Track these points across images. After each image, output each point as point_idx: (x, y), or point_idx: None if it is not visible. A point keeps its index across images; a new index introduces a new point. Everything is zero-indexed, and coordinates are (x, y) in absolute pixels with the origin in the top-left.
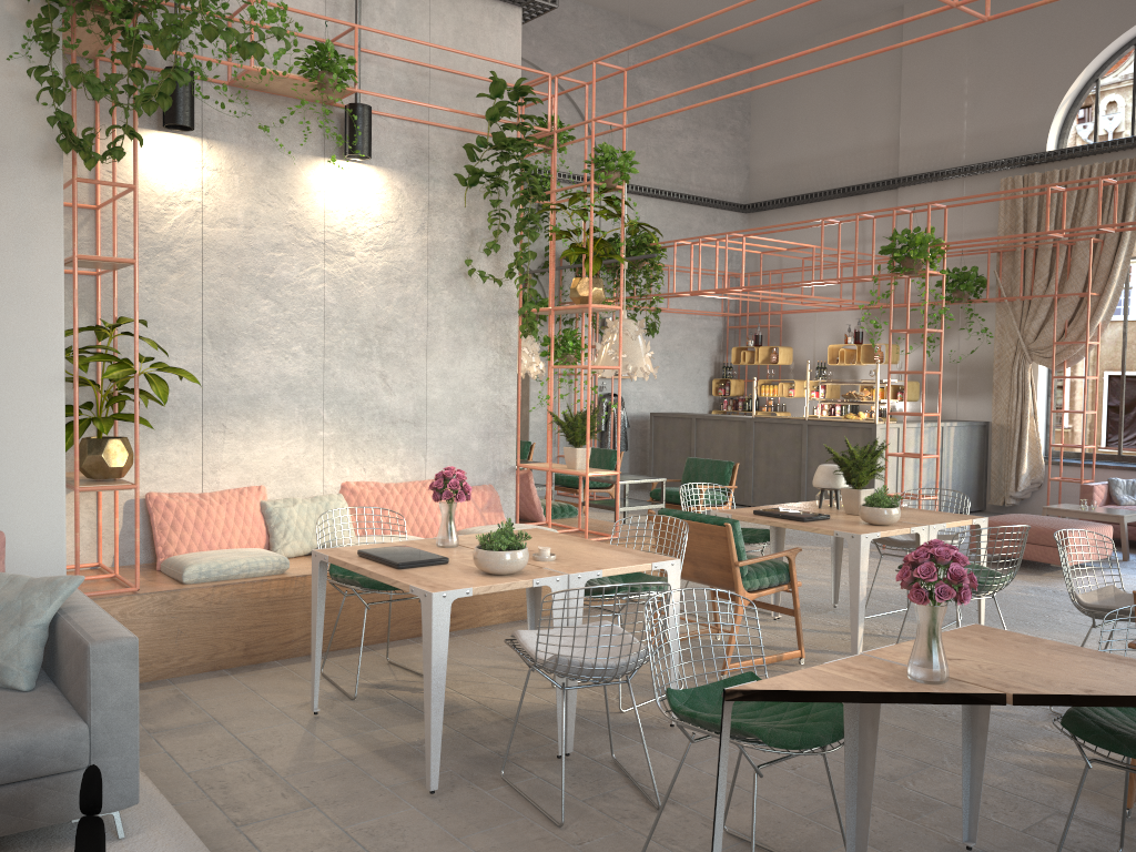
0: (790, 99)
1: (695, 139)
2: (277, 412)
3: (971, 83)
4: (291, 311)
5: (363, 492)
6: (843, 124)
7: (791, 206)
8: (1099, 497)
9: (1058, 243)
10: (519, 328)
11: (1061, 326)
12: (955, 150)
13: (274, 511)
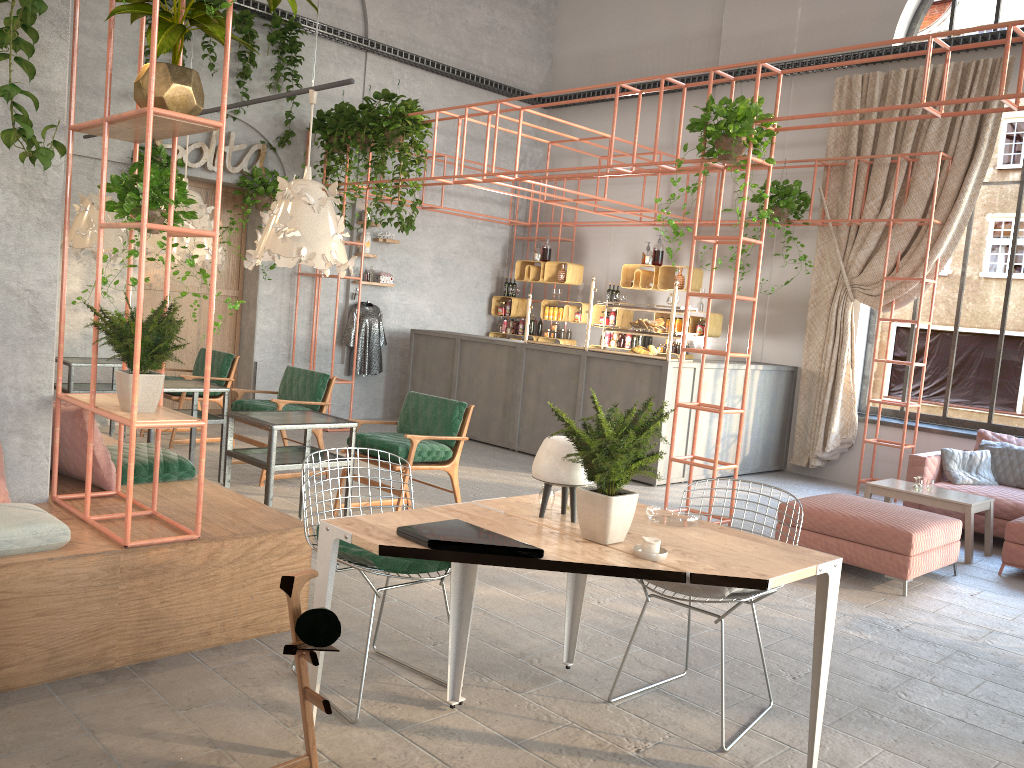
0: None
1: (490, 11)
2: None
3: None
4: None
5: None
6: (660, 9)
7: (595, 103)
8: (931, 472)
9: (900, 157)
10: (2, 138)
11: (892, 259)
12: (785, 43)
13: None
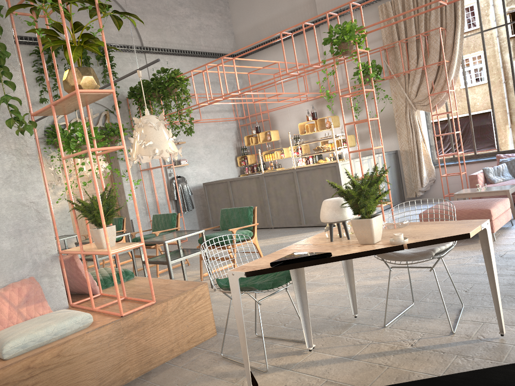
0: None
1: (198, 19)
2: None
3: None
4: None
5: None
6: None
7: (261, 50)
8: (481, 181)
9: (420, 35)
10: (7, 124)
11: (430, 85)
12: None
13: None
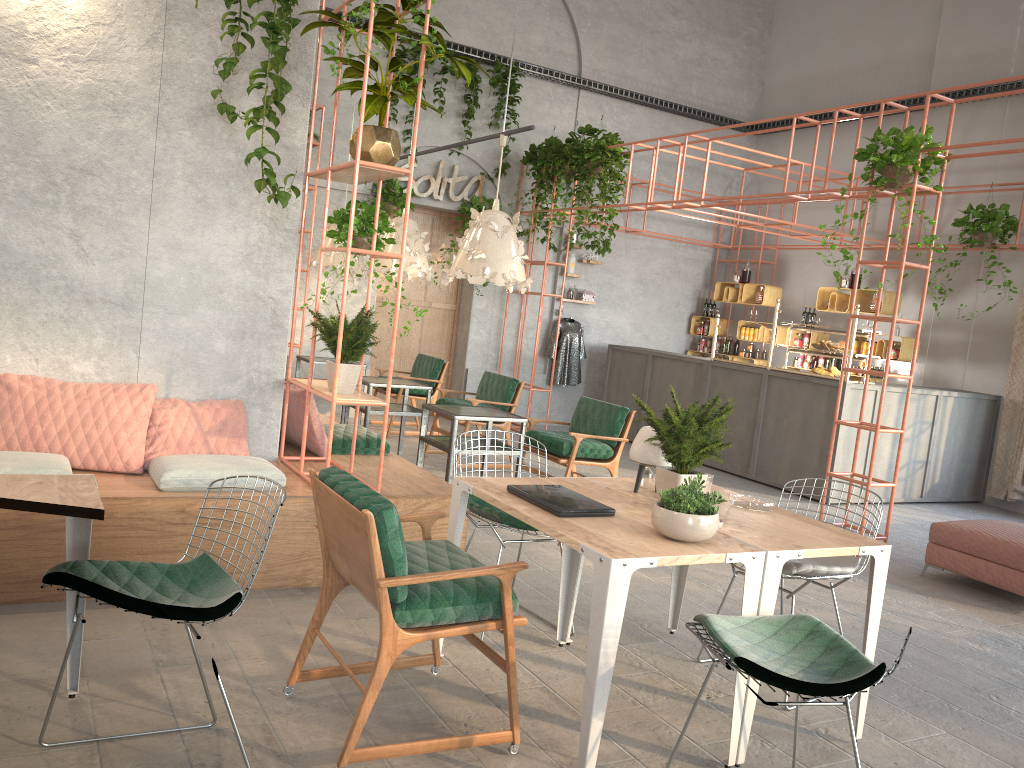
0: (817, 5)
1: (700, 44)
2: None
3: None
4: None
5: (22, 389)
6: (873, 34)
7: (804, 129)
8: None
9: None
10: (255, 186)
11: None
12: (1002, 63)
13: None
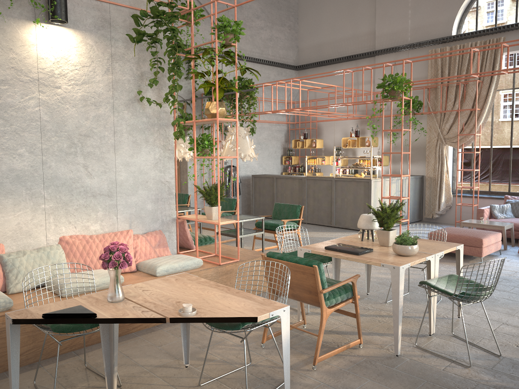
0: (318, 10)
1: (270, 31)
2: (9, 193)
3: (412, 0)
4: (16, 125)
5: (74, 242)
6: (346, 23)
7: (320, 66)
8: (486, 215)
9: (460, 83)
10: (173, 134)
11: (461, 126)
12: (404, 35)
13: (9, 261)
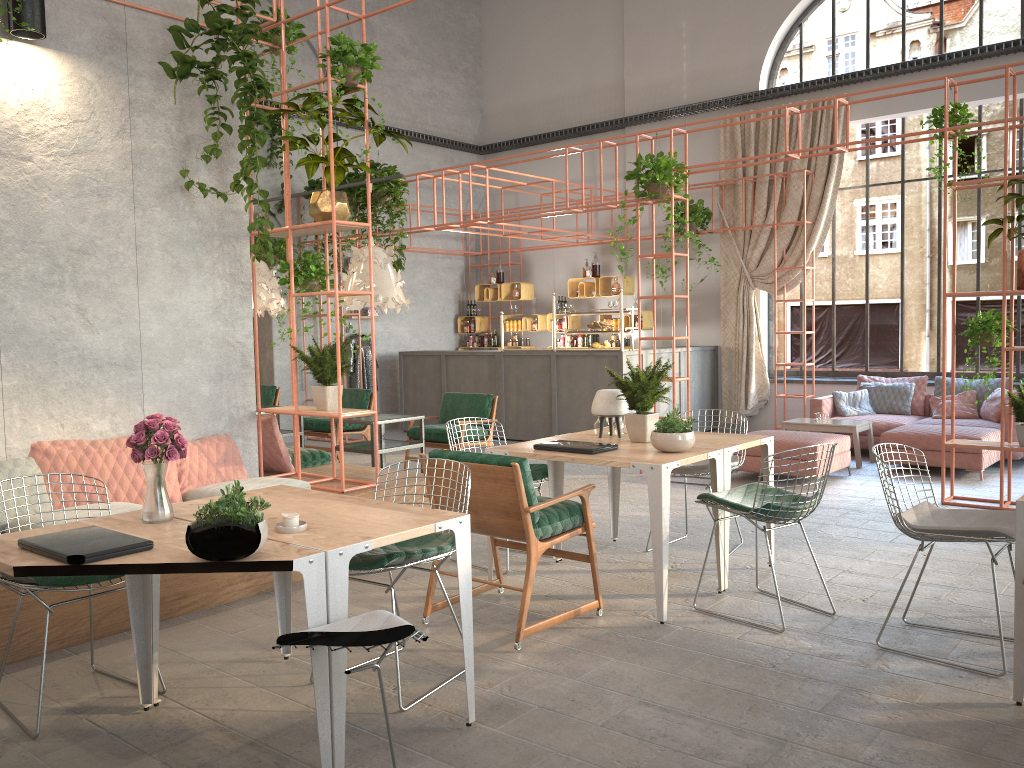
0: (519, 43)
1: (429, 79)
2: None
3: (688, 27)
4: None
5: (61, 453)
6: (571, 67)
7: (525, 147)
8: (827, 410)
9: (776, 175)
10: (251, 249)
11: (779, 254)
12: (677, 90)
13: None
